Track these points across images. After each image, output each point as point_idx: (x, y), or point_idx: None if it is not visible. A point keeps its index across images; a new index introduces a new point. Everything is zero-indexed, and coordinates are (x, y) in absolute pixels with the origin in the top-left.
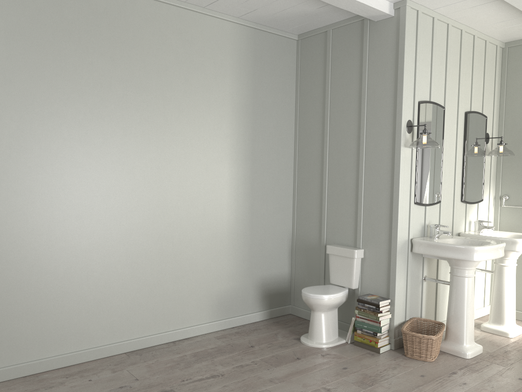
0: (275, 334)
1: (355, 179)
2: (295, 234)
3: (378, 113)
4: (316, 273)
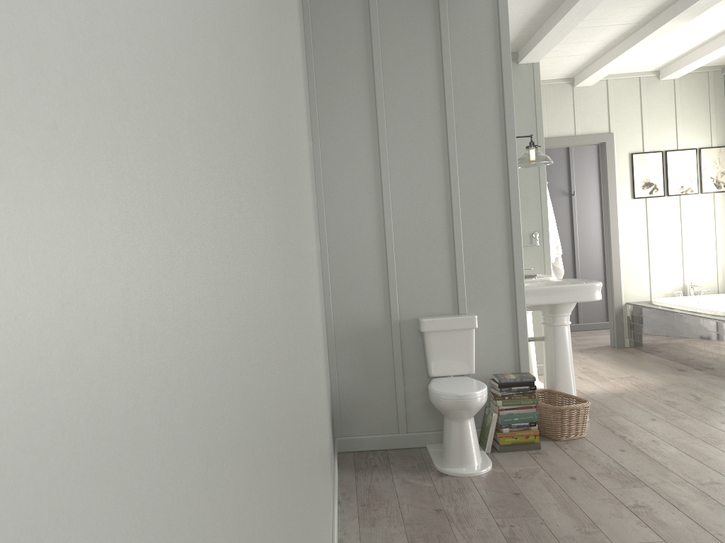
0: (407, 482)
1: (445, 215)
2: (332, 317)
3: (475, 117)
4: (384, 370)
